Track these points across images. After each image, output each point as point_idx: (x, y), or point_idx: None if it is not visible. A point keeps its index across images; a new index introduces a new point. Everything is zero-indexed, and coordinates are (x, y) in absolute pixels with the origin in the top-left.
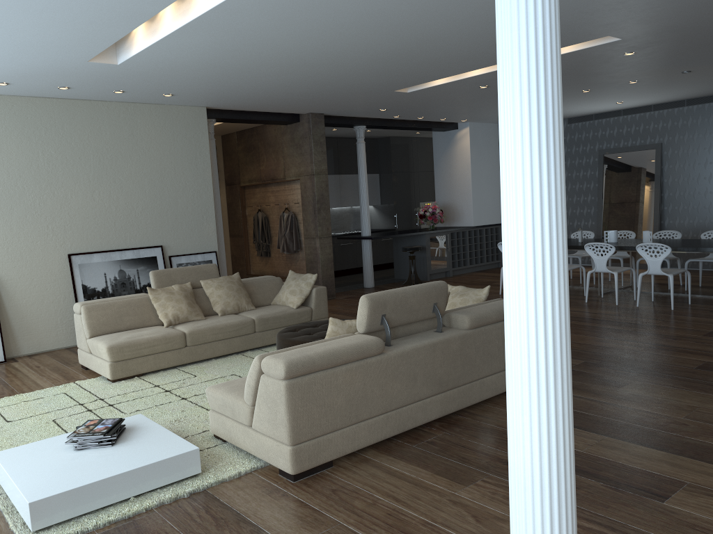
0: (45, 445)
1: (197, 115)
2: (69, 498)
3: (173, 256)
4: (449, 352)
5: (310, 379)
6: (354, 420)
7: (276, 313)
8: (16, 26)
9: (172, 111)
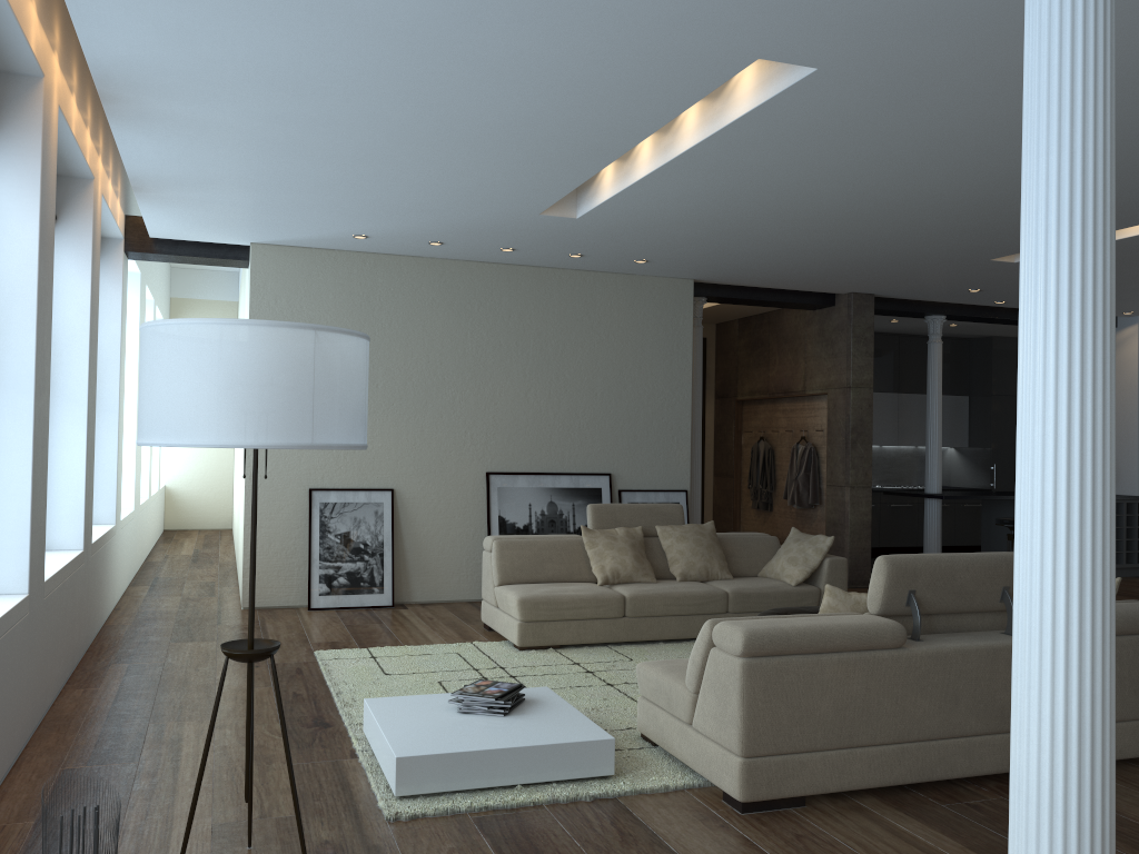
0: (424, 701)
1: (679, 290)
2: (443, 764)
3: (623, 491)
4: None
5: (780, 664)
6: (845, 741)
7: (762, 588)
8: (459, 170)
9: (645, 284)
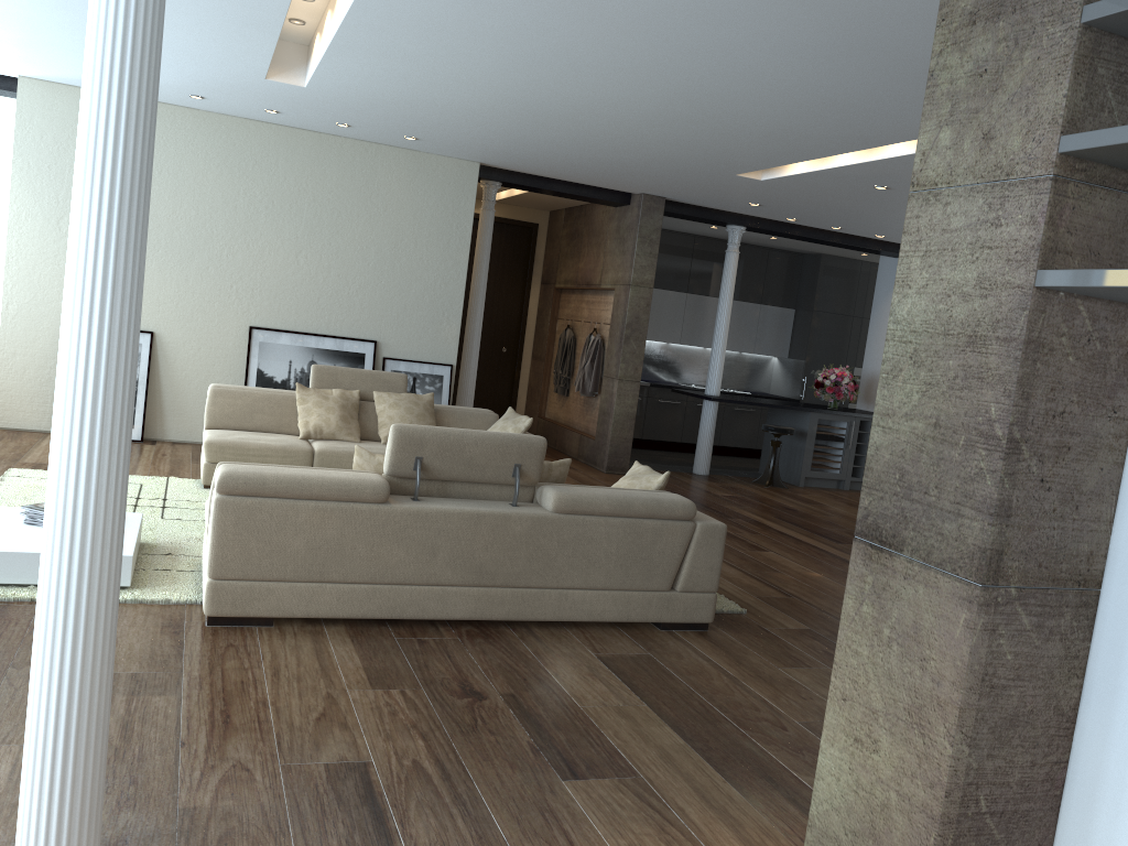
0: (9, 511)
1: (464, 172)
2: None
3: (388, 359)
4: (505, 534)
5: (254, 504)
6: (315, 576)
7: None
8: None
9: (429, 162)
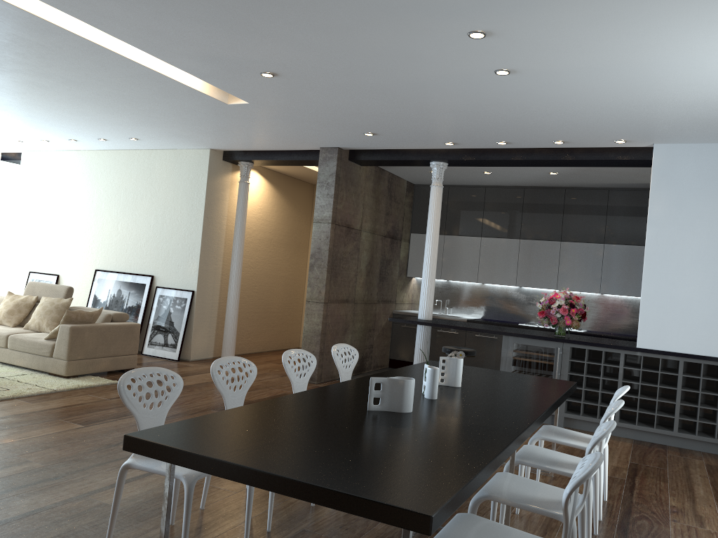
0: None
1: (201, 157)
2: None
3: (158, 287)
4: None
5: None
6: None
7: (28, 337)
8: None
9: (182, 155)
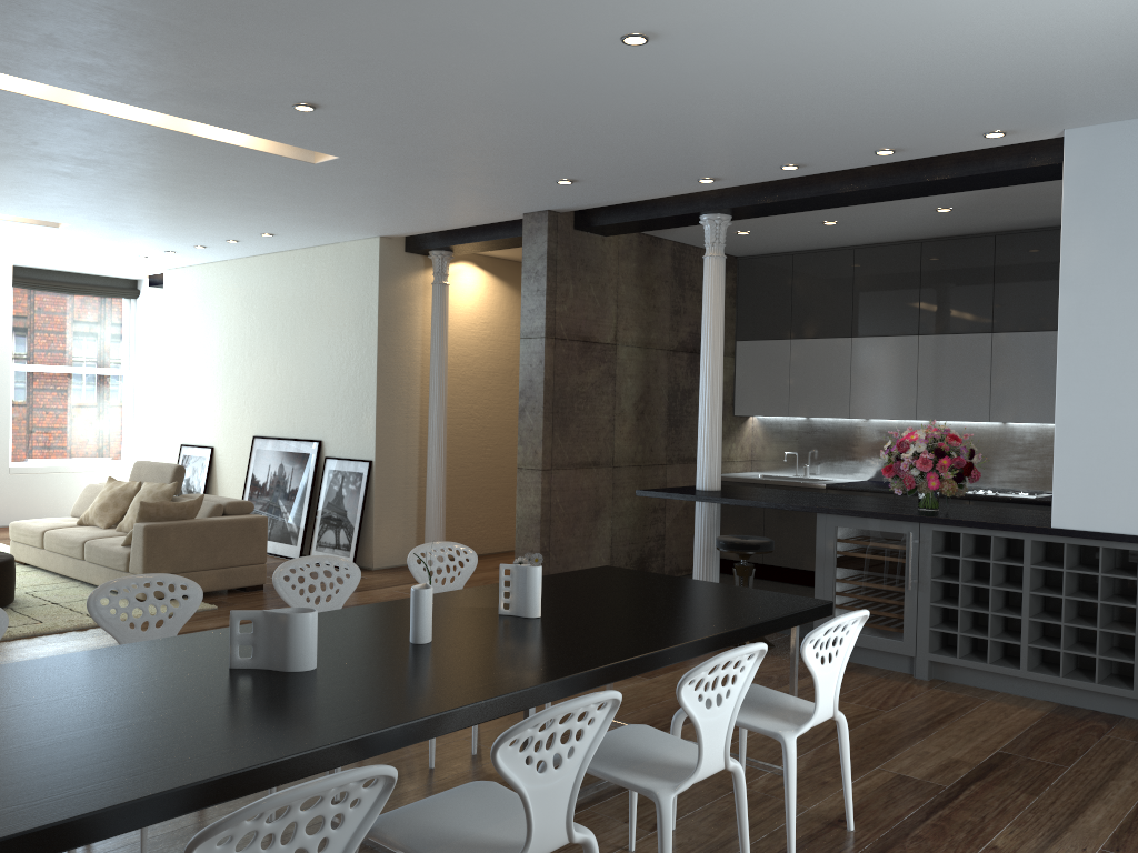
0: None
1: (369, 251)
2: None
3: (327, 458)
4: None
5: None
6: None
7: (106, 543)
8: None
9: (346, 251)
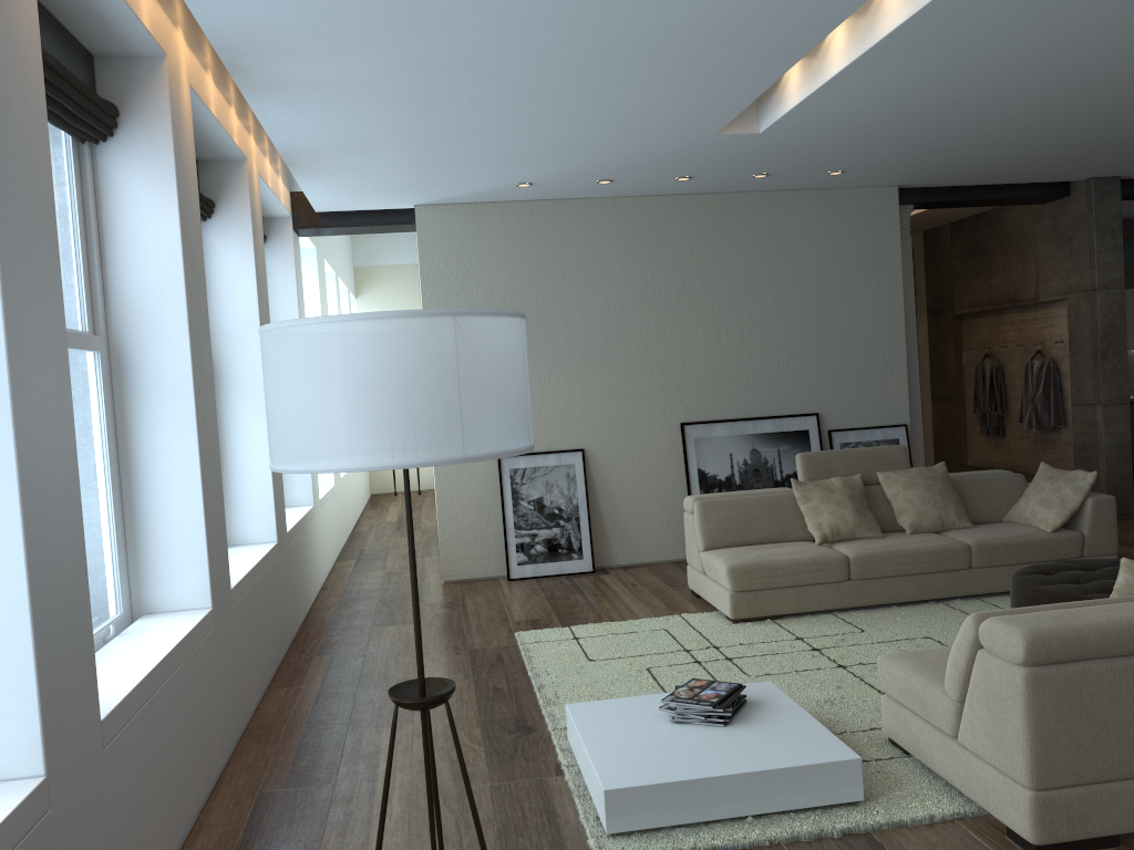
0: (632, 706)
1: (882, 200)
2: (659, 795)
3: (834, 431)
4: None
5: (1075, 673)
6: None
7: (1011, 537)
8: (621, 95)
9: (841, 198)
